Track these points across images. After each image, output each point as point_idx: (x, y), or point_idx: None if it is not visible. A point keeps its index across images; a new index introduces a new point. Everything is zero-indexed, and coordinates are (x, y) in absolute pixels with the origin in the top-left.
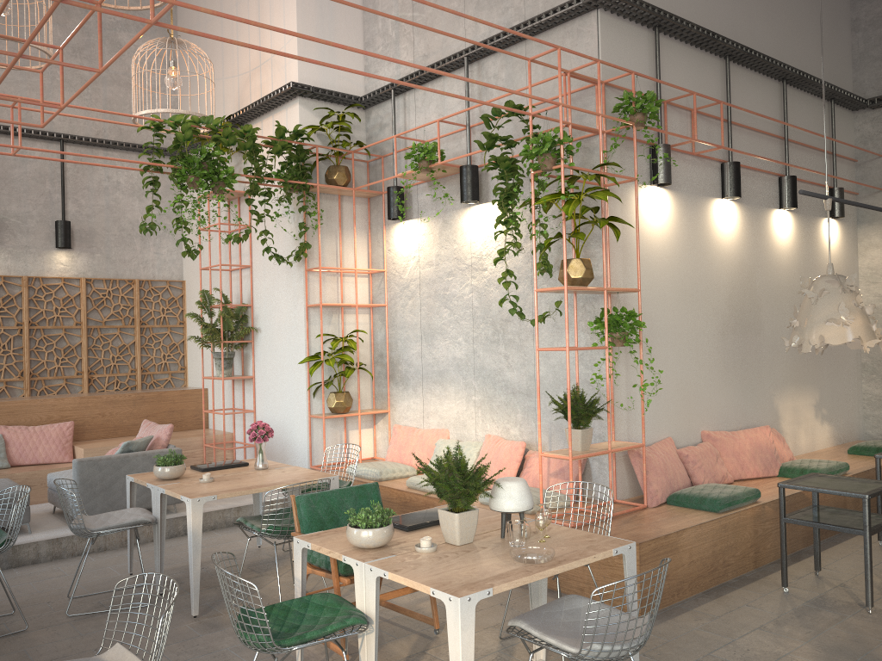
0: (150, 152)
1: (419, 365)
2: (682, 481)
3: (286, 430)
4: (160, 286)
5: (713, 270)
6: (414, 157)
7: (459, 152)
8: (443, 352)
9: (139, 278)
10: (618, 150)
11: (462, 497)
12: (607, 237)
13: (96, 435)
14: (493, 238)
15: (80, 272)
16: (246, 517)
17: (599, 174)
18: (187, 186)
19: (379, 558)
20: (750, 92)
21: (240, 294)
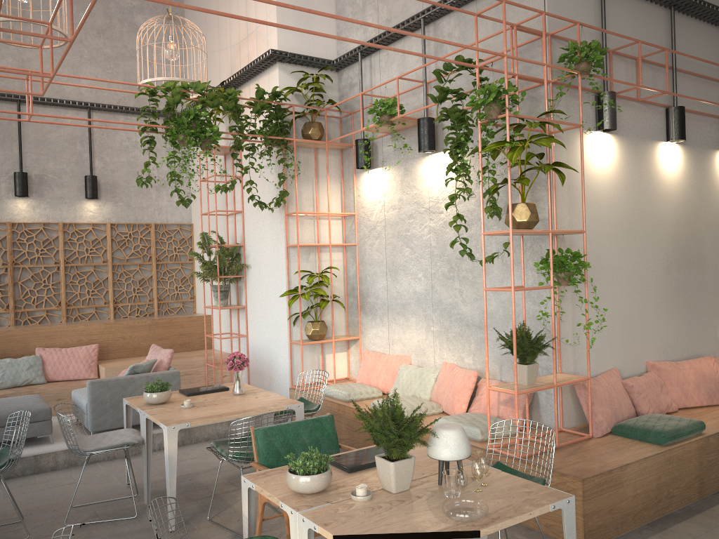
0: (162, 116)
1: (385, 298)
2: (627, 411)
3: (271, 353)
4: (172, 228)
5: (658, 210)
6: (376, 112)
7: (418, 106)
8: (405, 287)
9: (154, 222)
10: (564, 98)
11: (397, 446)
12: (553, 181)
13: (119, 355)
14: (449, 184)
15: (106, 218)
16: (218, 442)
17: (544, 121)
18: (178, 144)
19: (314, 506)
20: (695, 40)
21: (235, 235)
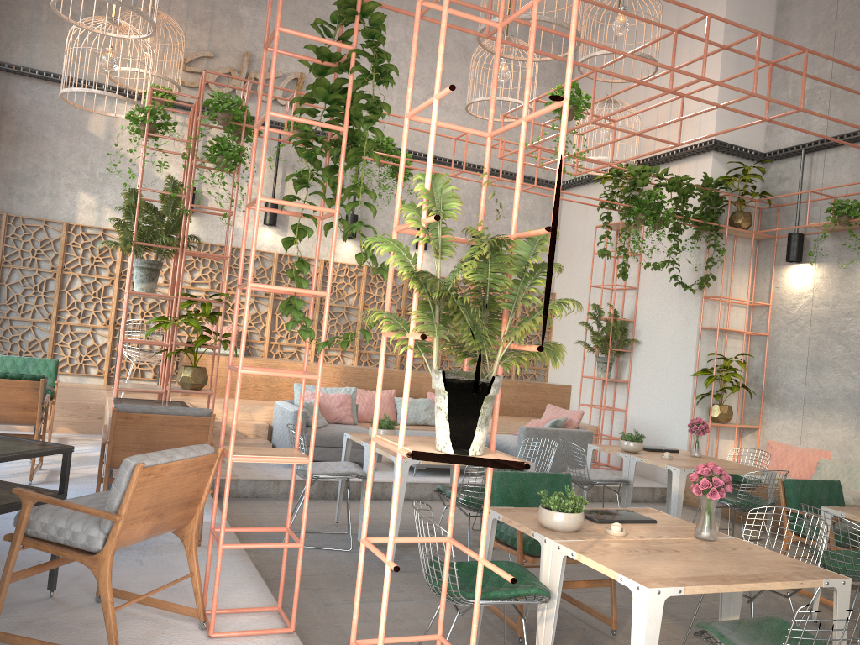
0: (543, 185)
1: (801, 391)
2: None
3: (662, 430)
4: (537, 295)
5: None
6: (836, 212)
7: None
8: (831, 382)
9: None
10: None
11: None
12: None
13: None
14: None
15: None
16: None
17: None
18: (633, 221)
19: None
20: None
21: (621, 310)
